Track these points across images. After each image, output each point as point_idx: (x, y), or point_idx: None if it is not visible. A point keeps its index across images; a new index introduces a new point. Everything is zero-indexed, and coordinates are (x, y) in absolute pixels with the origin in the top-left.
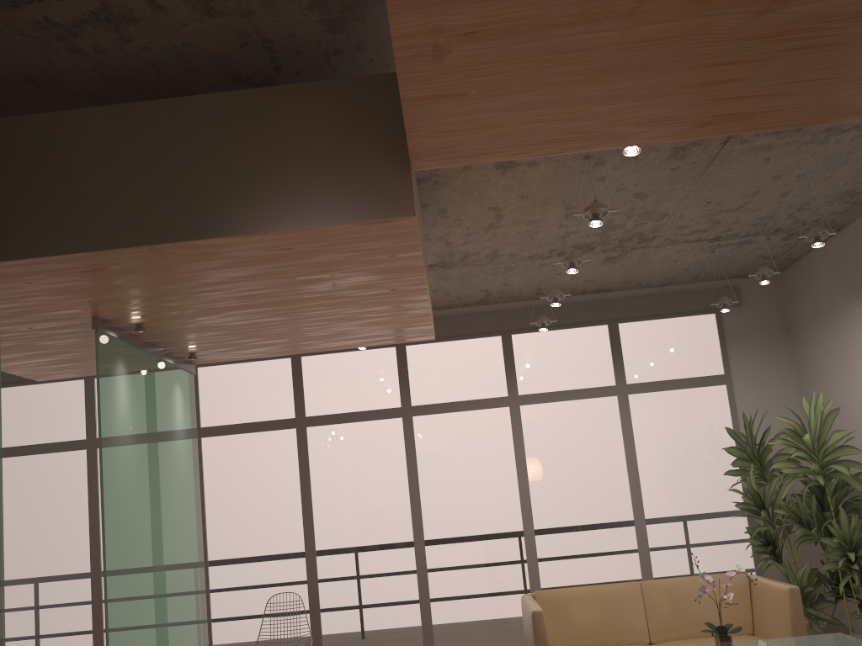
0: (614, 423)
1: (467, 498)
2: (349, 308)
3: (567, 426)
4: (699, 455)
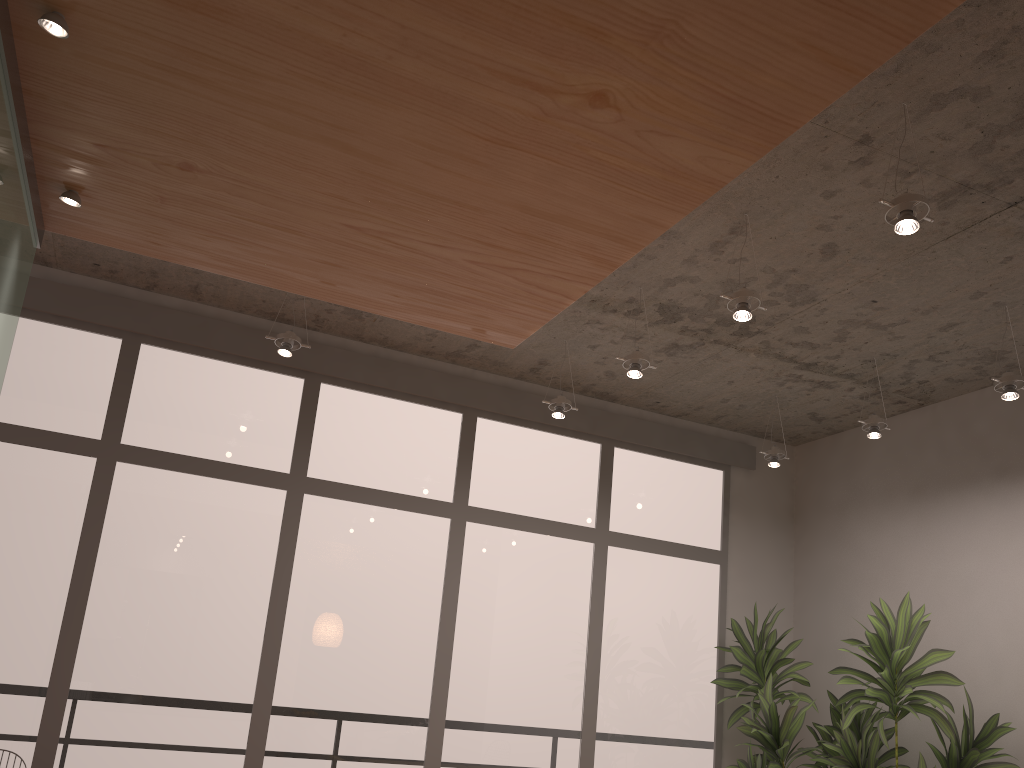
0: (584, 580)
1: (358, 643)
2: (521, 192)
3: (524, 568)
4: (676, 650)
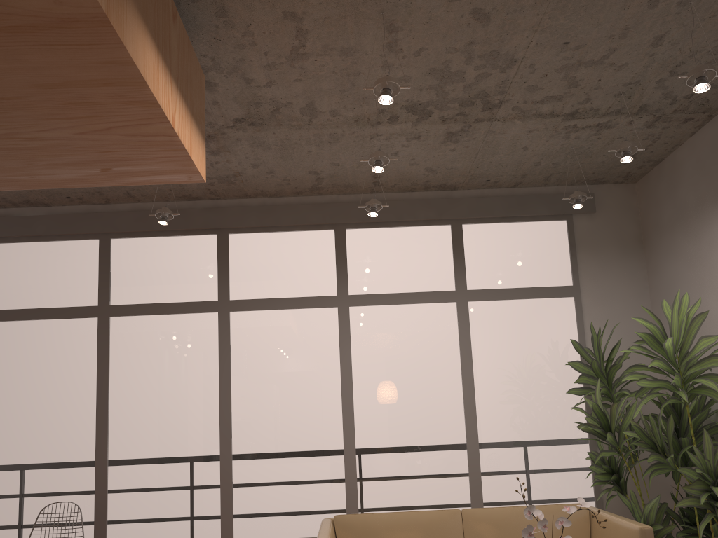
0: (451, 332)
1: (284, 405)
2: (17, 75)
3: (400, 331)
4: (541, 371)
